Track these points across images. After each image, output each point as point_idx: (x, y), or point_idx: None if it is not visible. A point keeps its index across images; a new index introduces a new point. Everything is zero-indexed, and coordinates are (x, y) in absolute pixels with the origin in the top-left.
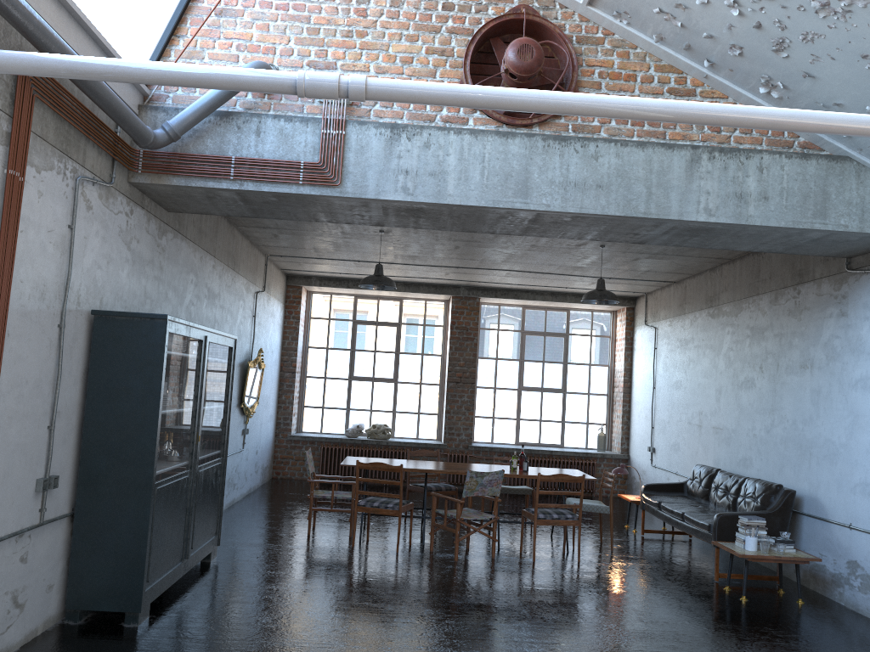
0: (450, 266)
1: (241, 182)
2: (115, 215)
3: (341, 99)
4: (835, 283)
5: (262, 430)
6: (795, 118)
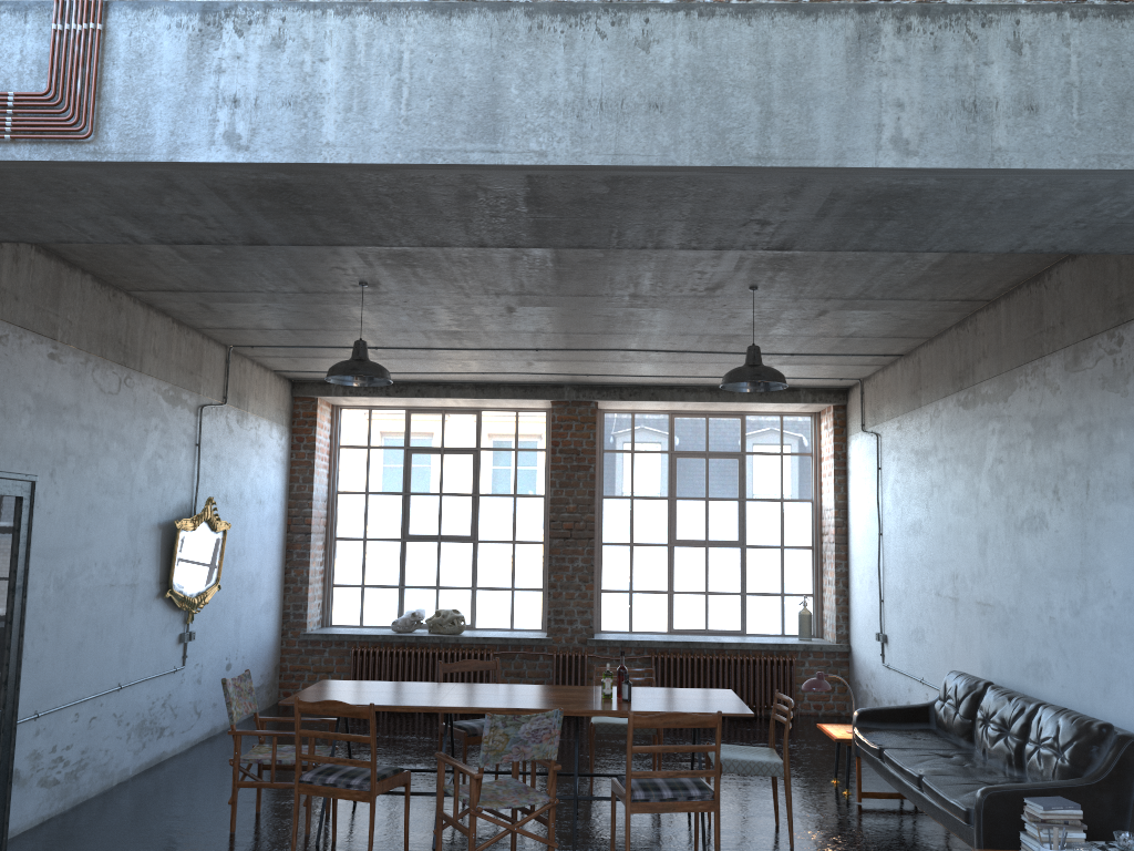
0: (524, 347)
1: None
2: None
3: None
4: None
5: (241, 630)
6: None
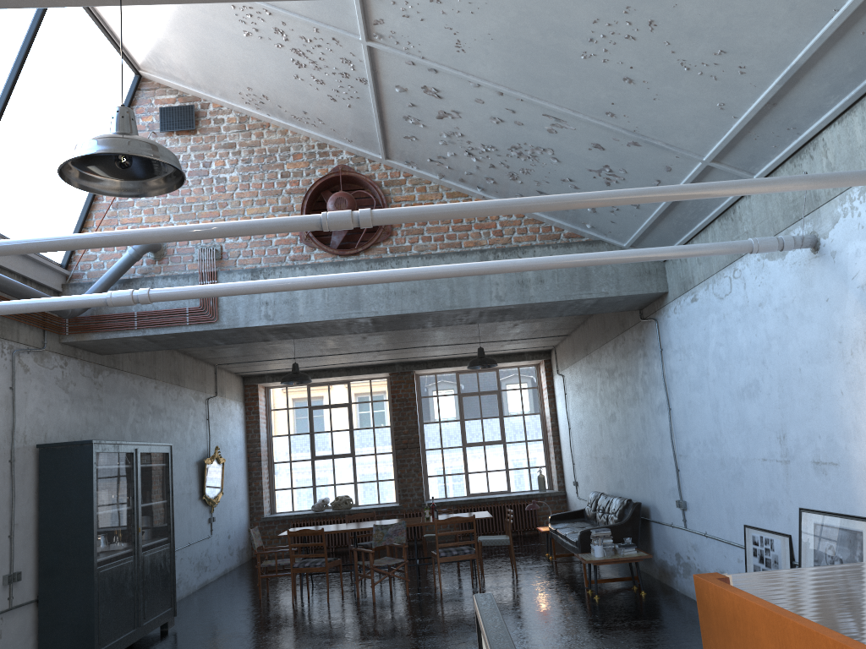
0: (372, 350)
1: (144, 330)
2: (51, 369)
3: (211, 257)
4: (638, 330)
5: (232, 517)
6: (414, 273)
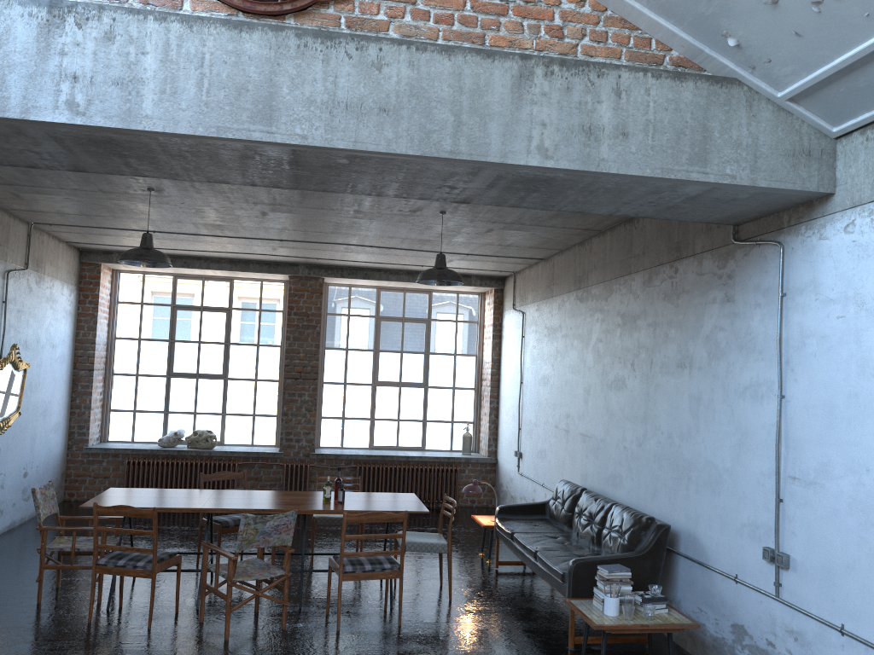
0: (272, 238)
1: None
2: None
3: None
4: (720, 258)
5: (36, 446)
6: None
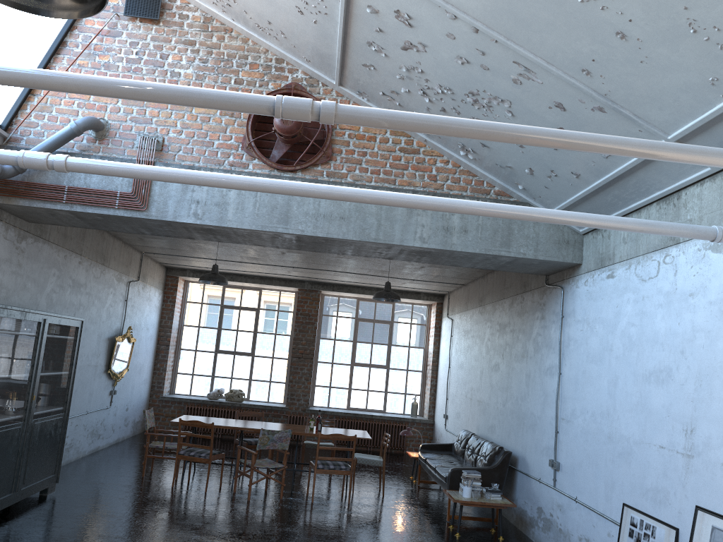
0: (287, 266)
1: (72, 205)
2: None
3: (152, 147)
4: (540, 293)
5: (134, 392)
6: (359, 195)
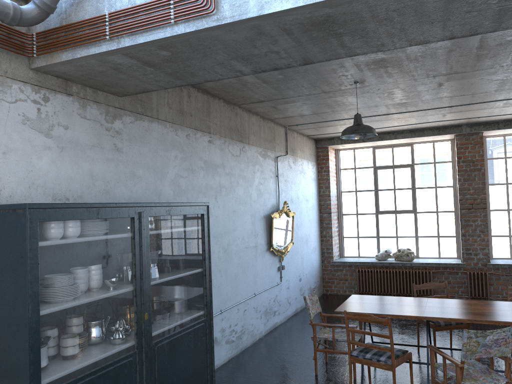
0: (443, 106)
1: (118, 40)
2: (11, 103)
3: None
4: None
5: (304, 262)
6: None
